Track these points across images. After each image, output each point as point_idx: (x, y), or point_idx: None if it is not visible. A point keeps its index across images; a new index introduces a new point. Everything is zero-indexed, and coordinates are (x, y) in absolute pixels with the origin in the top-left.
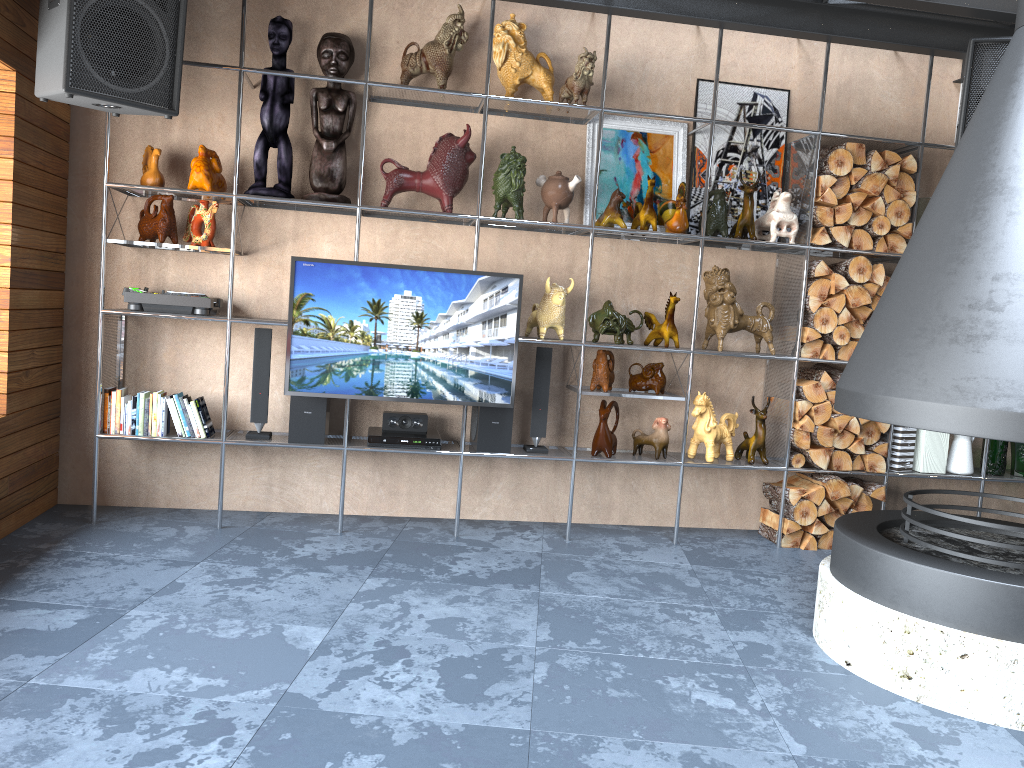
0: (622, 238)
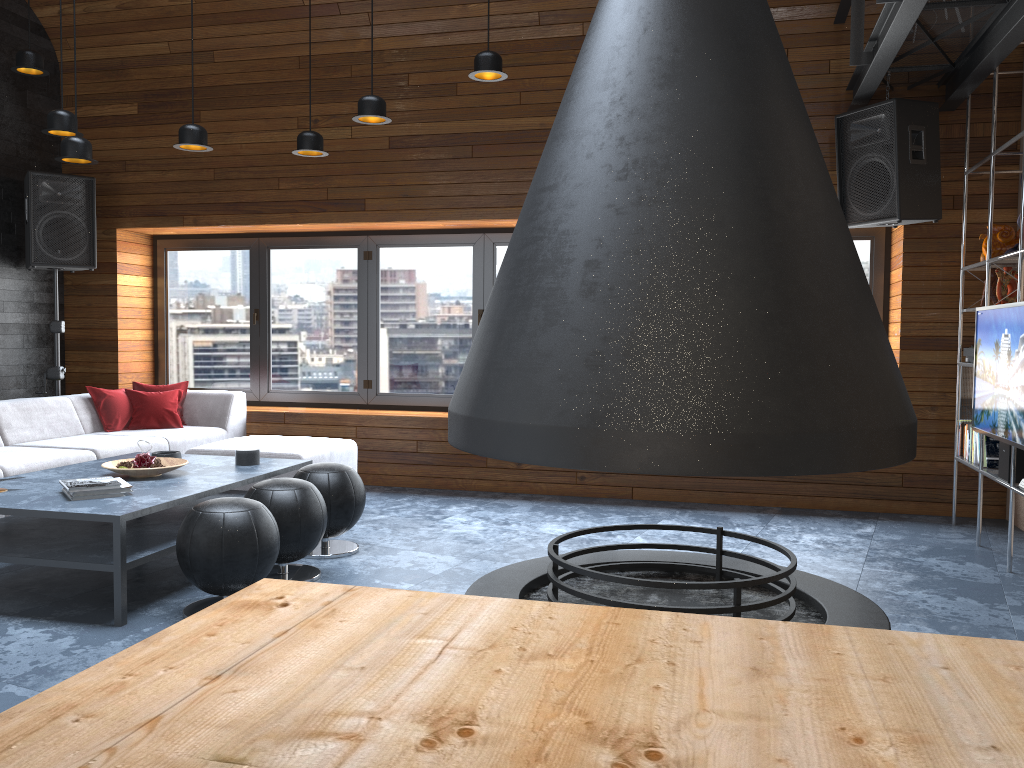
0: None
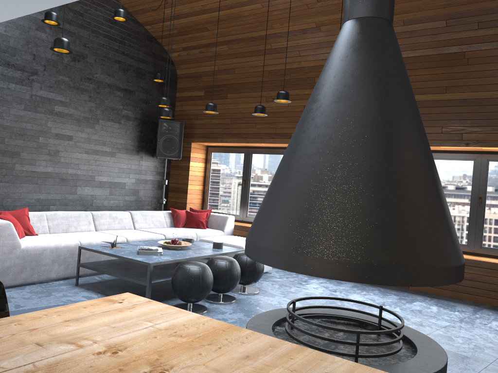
0: None
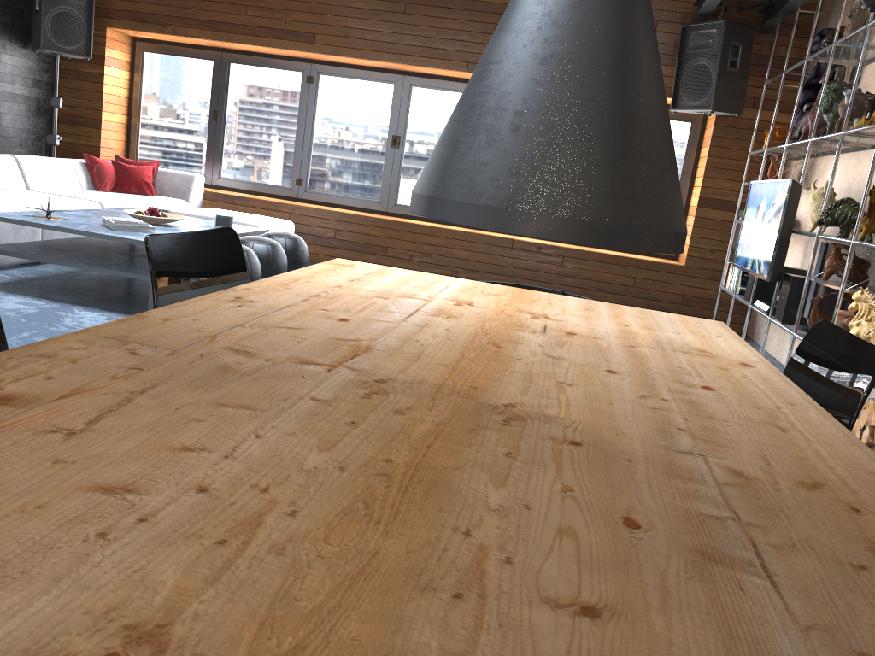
0: None
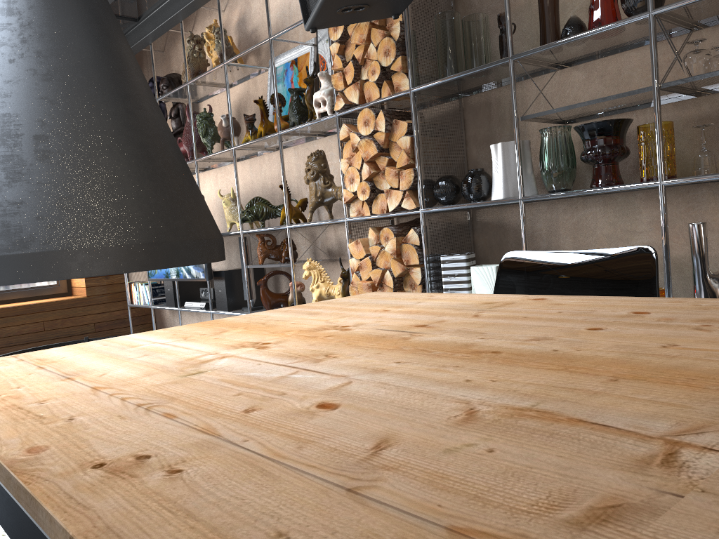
0: (297, 144)
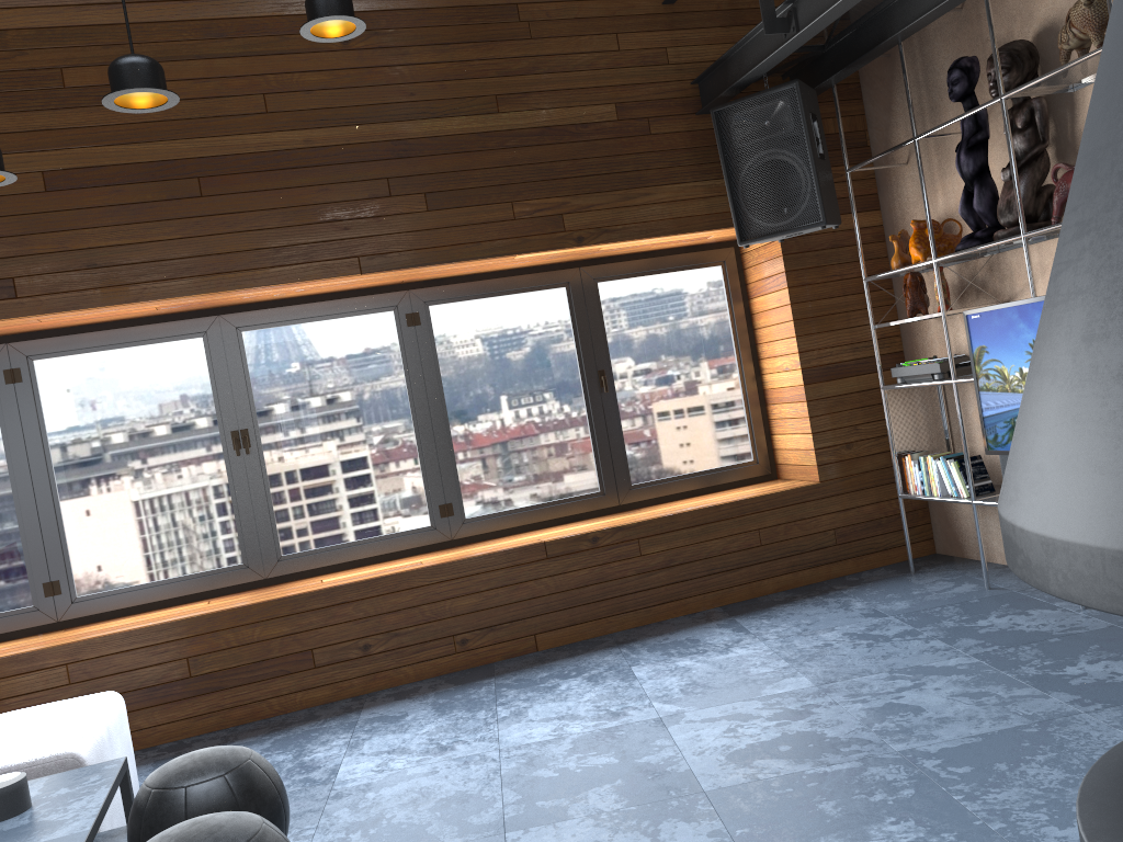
0: None
